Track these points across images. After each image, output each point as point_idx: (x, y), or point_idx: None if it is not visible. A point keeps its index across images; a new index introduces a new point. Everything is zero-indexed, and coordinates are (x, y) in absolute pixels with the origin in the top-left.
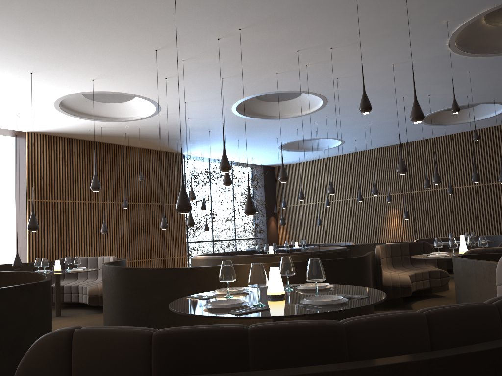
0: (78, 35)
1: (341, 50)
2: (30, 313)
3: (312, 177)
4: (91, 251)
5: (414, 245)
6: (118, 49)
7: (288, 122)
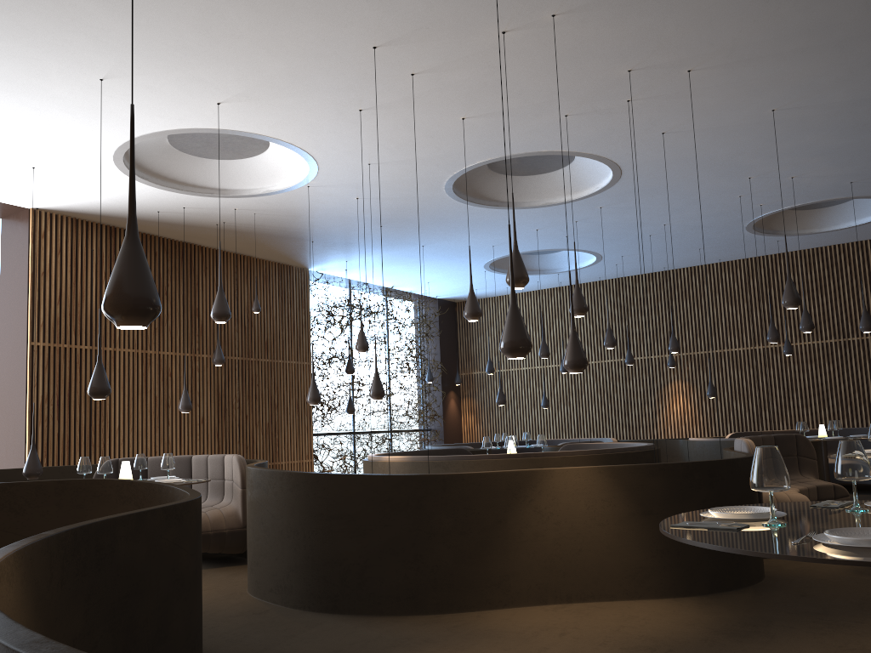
0: None
1: (705, 75)
2: (179, 567)
3: (527, 323)
4: (145, 448)
5: (782, 439)
6: (302, 39)
7: (529, 216)
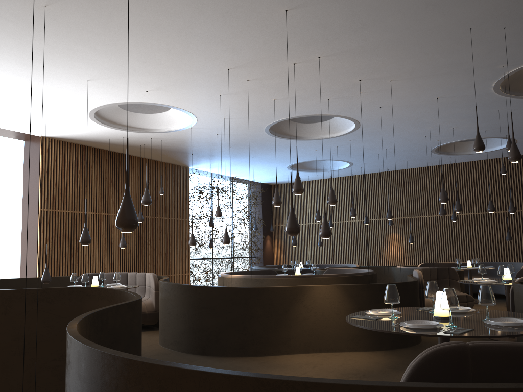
0: (161, 49)
1: (399, 82)
2: (133, 331)
3: (311, 198)
4: (99, 266)
5: (441, 269)
6: (191, 65)
7: (311, 143)
